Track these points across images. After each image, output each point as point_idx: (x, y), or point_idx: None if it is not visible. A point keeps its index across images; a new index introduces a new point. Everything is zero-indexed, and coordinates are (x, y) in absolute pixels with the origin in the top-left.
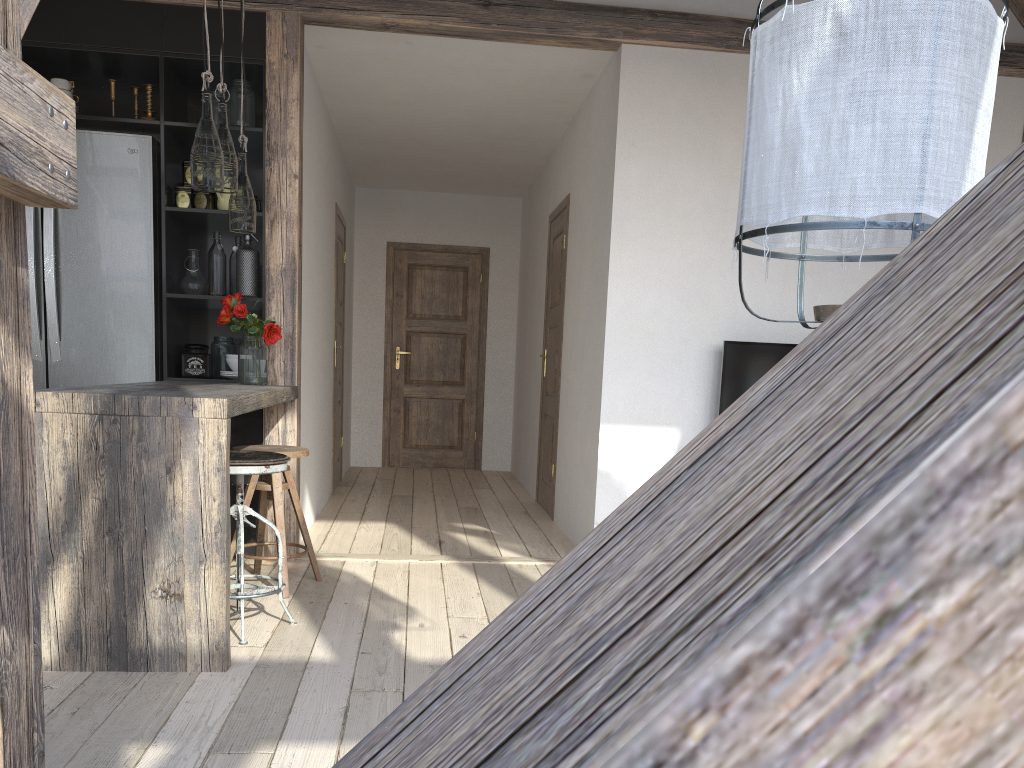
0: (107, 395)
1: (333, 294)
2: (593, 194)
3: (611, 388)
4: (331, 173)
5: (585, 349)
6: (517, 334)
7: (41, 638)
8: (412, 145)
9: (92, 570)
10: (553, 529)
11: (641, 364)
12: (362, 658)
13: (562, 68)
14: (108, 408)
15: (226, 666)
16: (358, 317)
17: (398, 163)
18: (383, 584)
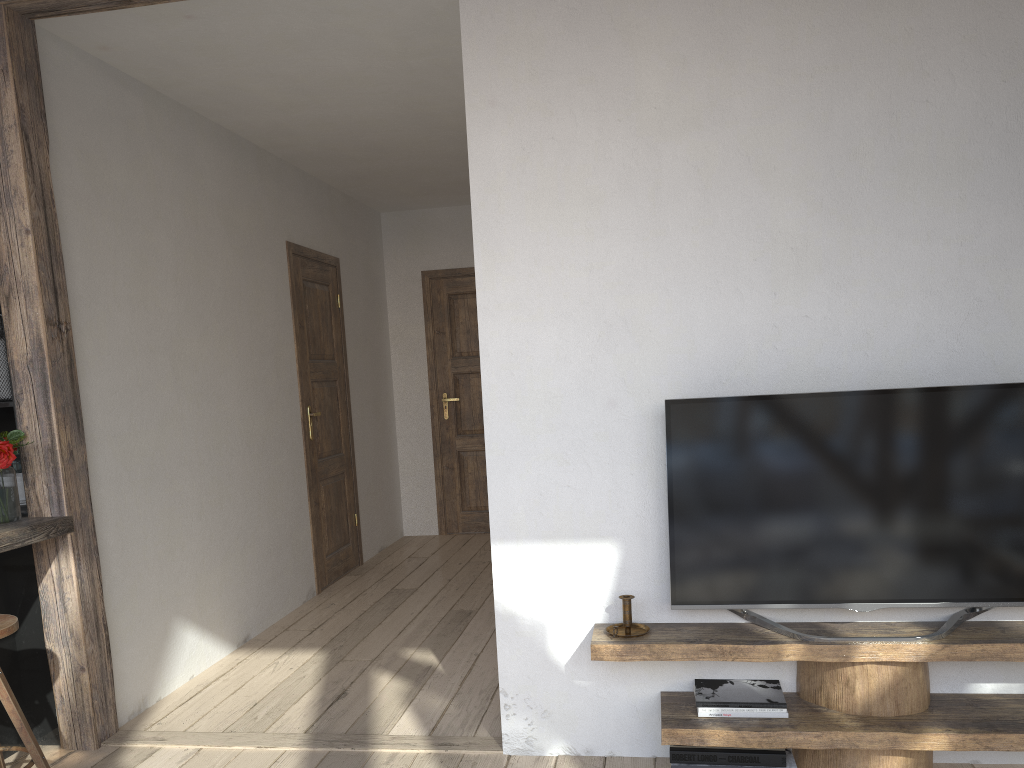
0: None
1: (292, 353)
2: None
3: (502, 486)
4: (259, 207)
5: None
6: None
7: None
8: (377, 155)
9: None
10: None
11: (545, 445)
12: None
13: (426, 9)
14: None
15: None
16: (397, 363)
17: (389, 179)
18: None
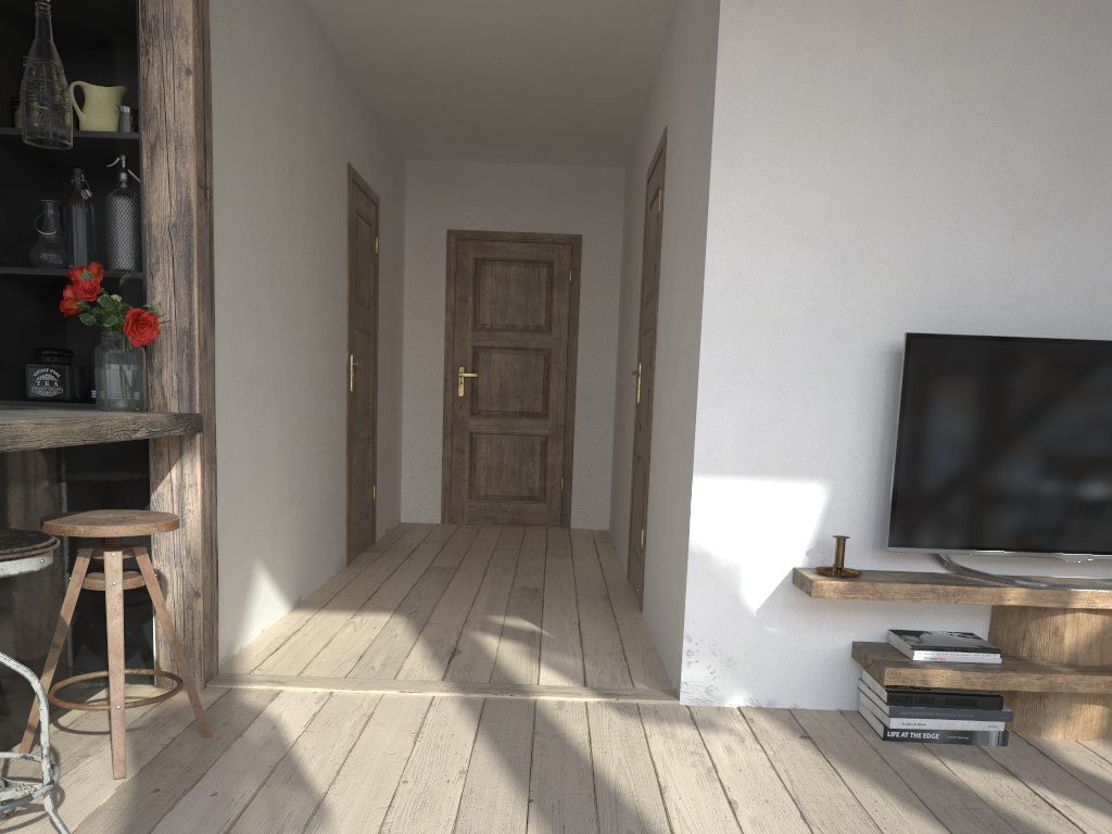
0: None
1: (344, 290)
2: (692, 107)
3: (712, 415)
4: (333, 117)
5: (678, 355)
6: (617, 349)
7: None
8: (456, 82)
9: None
10: (637, 628)
11: (763, 375)
12: None
13: None
14: None
15: None
16: (410, 329)
17: (447, 115)
18: (310, 746)
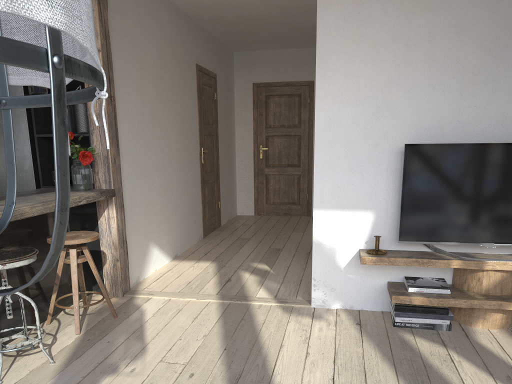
0: None
1: (196, 120)
2: None
3: (320, 183)
4: (186, 45)
5: None
6: None
7: None
8: (242, 21)
9: None
10: None
11: (343, 164)
12: None
13: None
14: None
15: None
16: (238, 129)
17: (244, 34)
18: (151, 322)
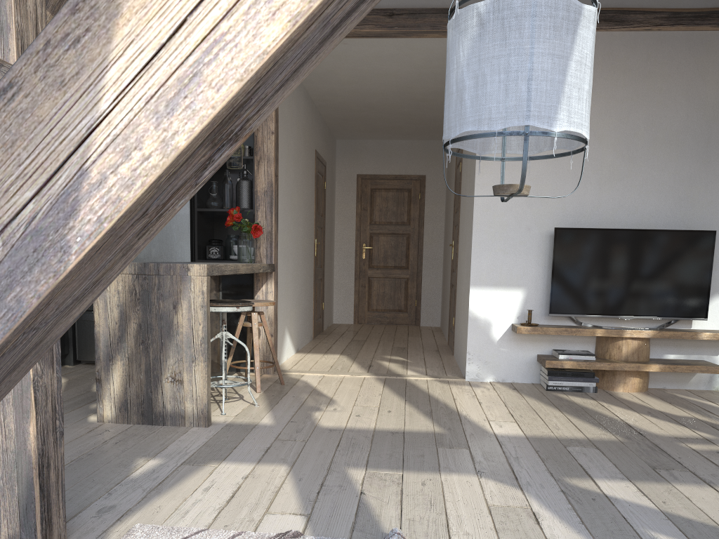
0: (141, 263)
1: (313, 208)
2: None
3: (477, 262)
4: (310, 130)
5: (466, 237)
6: (444, 233)
7: (106, 404)
8: (365, 109)
9: (133, 365)
10: (450, 360)
11: (498, 245)
12: (290, 424)
13: None
14: (141, 270)
15: (207, 424)
16: (338, 225)
17: (359, 122)
18: (322, 387)
